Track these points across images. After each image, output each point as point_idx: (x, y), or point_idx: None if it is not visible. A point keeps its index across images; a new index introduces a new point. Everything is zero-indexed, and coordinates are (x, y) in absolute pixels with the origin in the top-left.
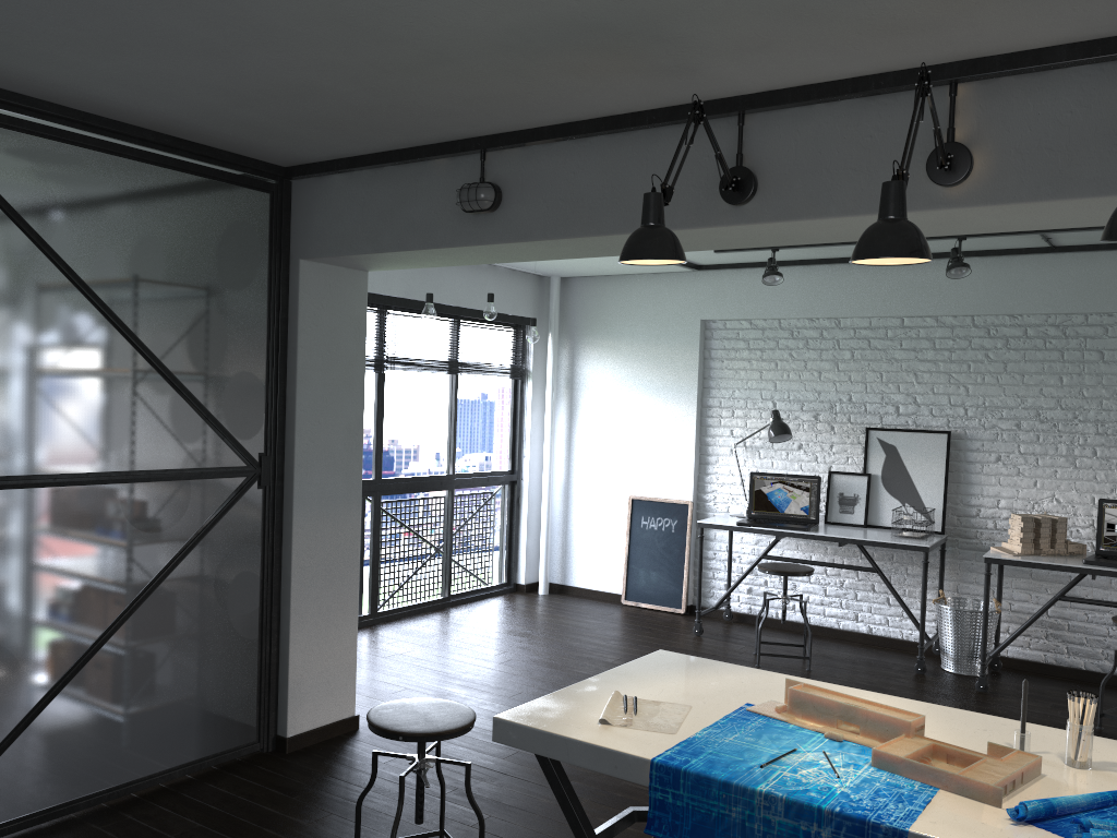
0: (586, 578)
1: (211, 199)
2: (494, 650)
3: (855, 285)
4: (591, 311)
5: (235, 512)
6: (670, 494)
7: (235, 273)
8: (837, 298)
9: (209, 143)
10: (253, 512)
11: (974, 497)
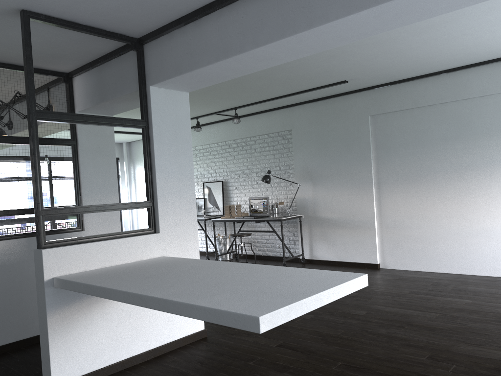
0: None
1: None
2: None
3: (196, 135)
4: (137, 153)
5: None
6: None
7: None
8: (192, 140)
9: None
10: None
11: (232, 201)
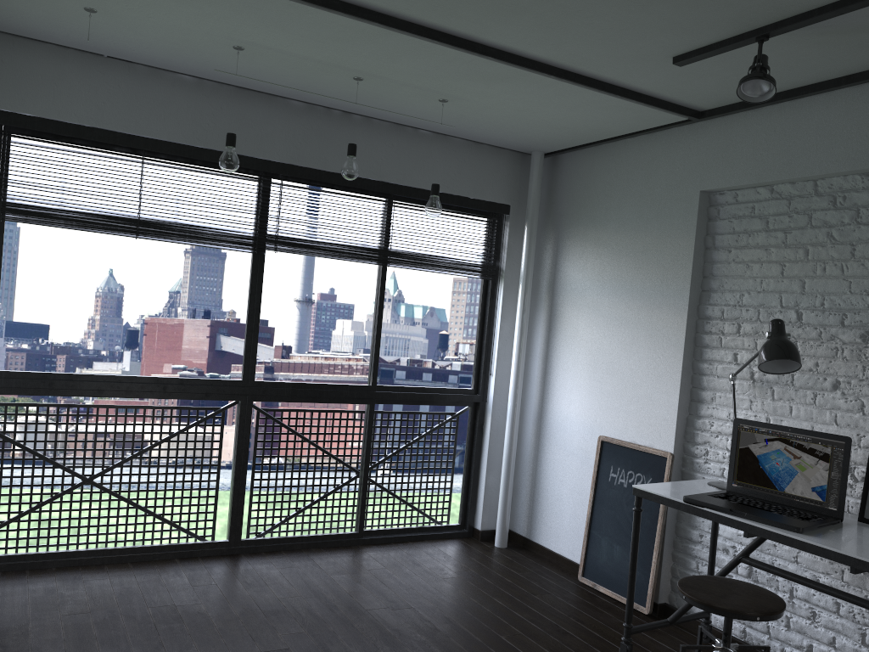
0: (550, 536)
1: None
2: (294, 626)
3: None
4: (578, 194)
5: None
6: (647, 440)
7: None
8: None
9: None
10: None
11: None
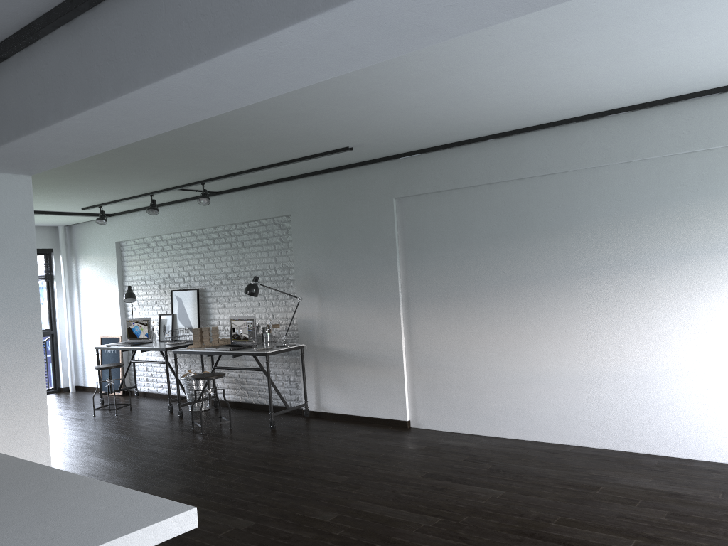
0: (92, 382)
1: None
2: None
3: (161, 218)
4: (80, 242)
5: None
6: (114, 333)
7: None
8: (156, 225)
9: None
10: None
11: (212, 320)
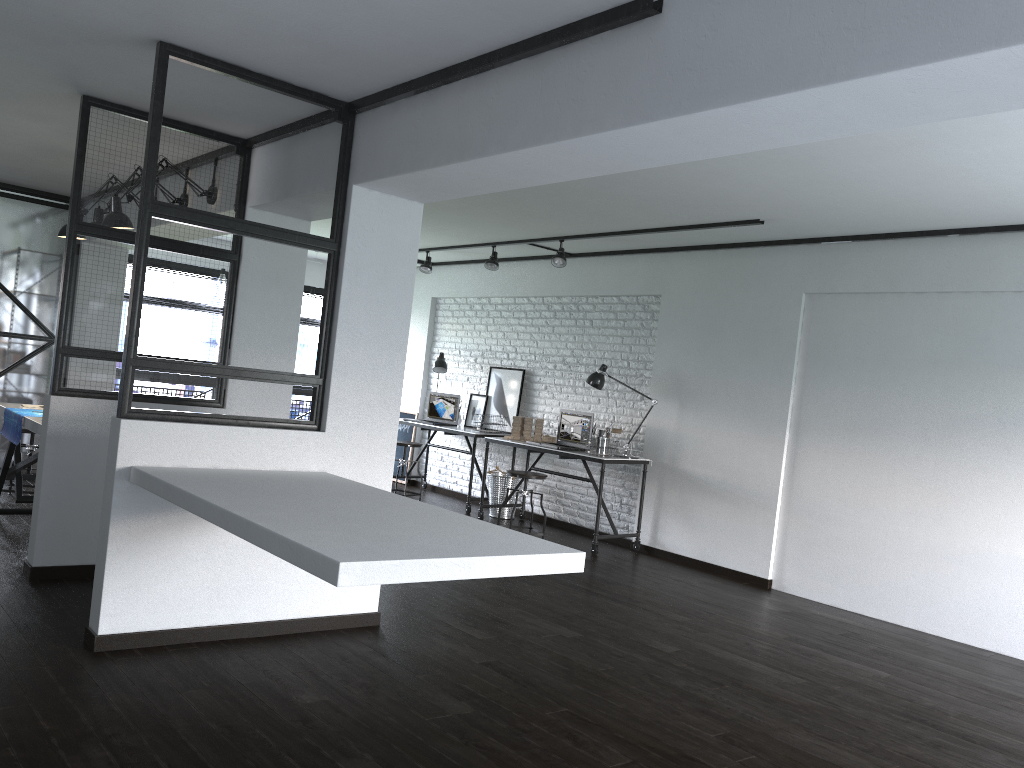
0: None
1: (35, 212)
2: None
3: (494, 276)
4: None
5: (39, 357)
6: (410, 408)
7: (47, 246)
8: (486, 284)
9: (32, 188)
10: (51, 359)
11: (534, 412)
